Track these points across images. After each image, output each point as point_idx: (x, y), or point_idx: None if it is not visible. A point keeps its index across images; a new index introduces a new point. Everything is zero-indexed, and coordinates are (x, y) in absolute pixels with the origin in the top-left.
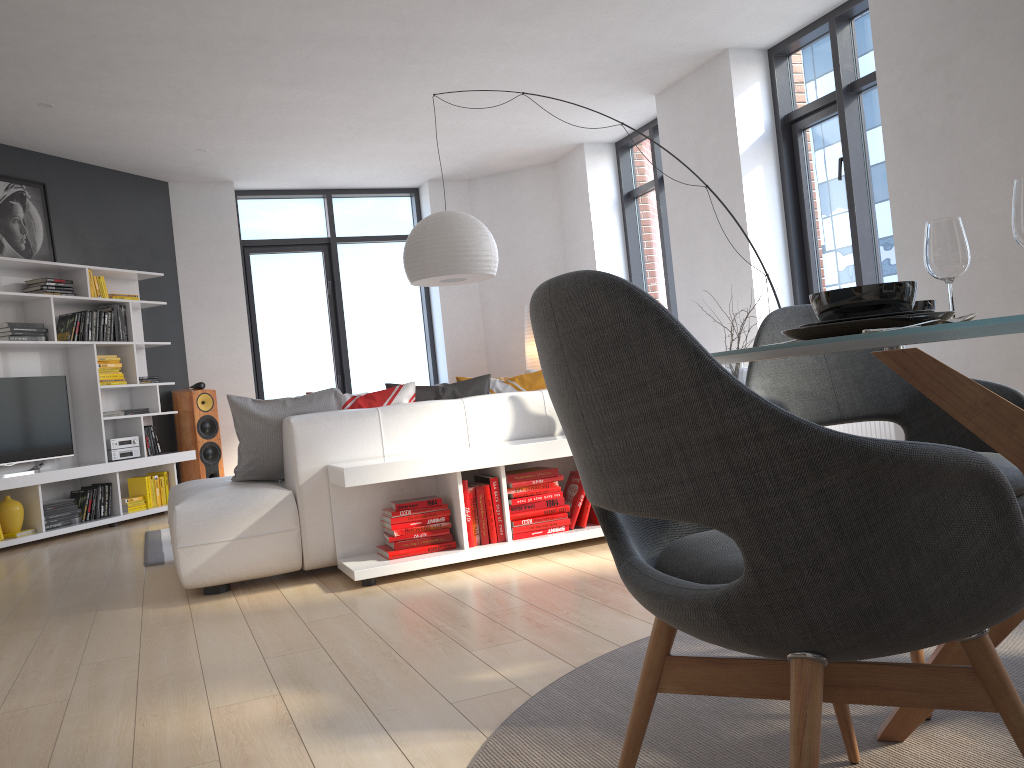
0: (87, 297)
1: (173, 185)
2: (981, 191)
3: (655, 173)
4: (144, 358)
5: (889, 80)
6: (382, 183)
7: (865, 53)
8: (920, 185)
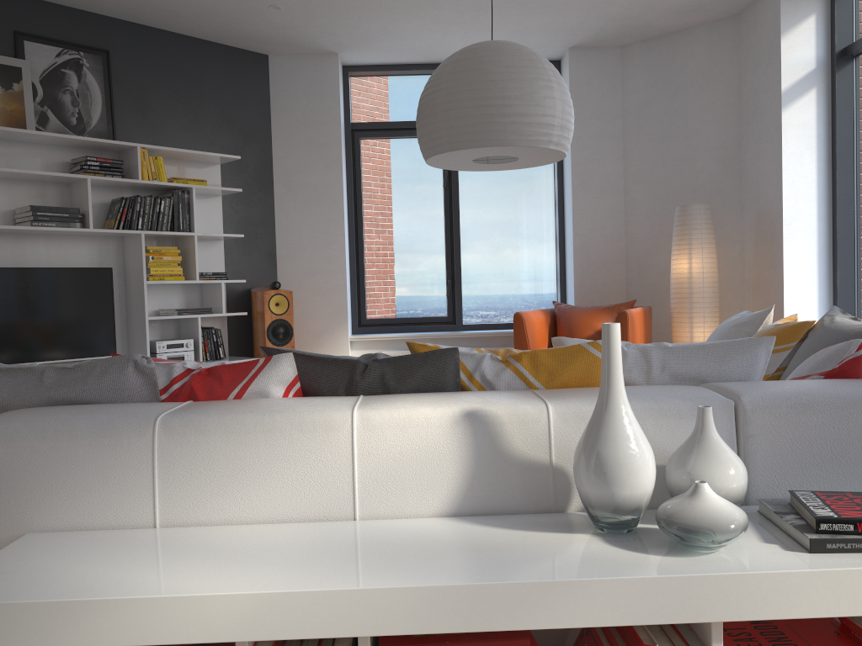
0: (136, 180)
1: (273, 58)
2: None
3: None
4: (222, 251)
5: None
6: None
7: None
8: None
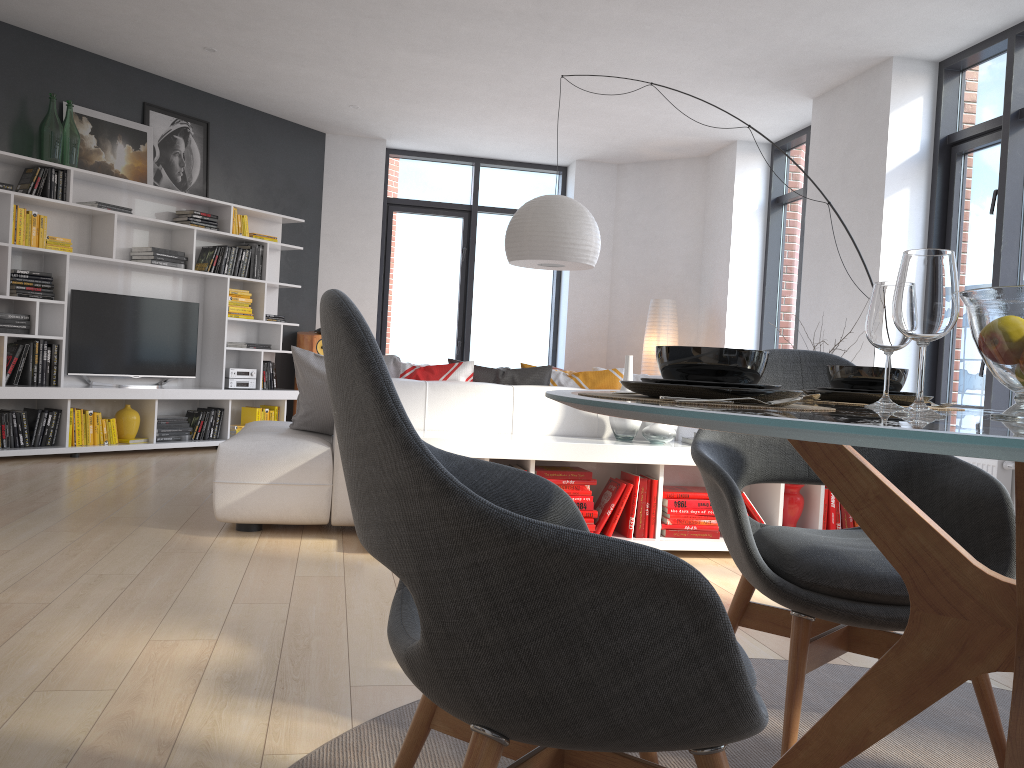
0: (228, 233)
1: (330, 137)
2: None
3: (805, 181)
4: (276, 297)
5: None
6: (530, 158)
7: None
8: None
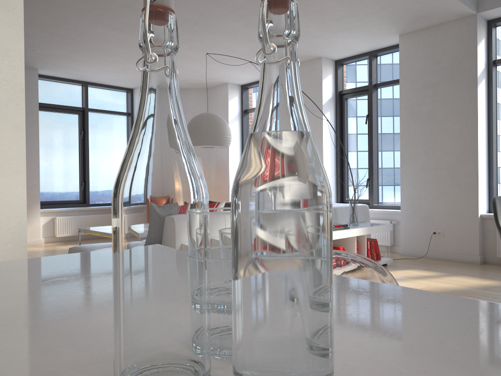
0: None
1: None
2: (444, 141)
3: None
4: None
5: (405, 88)
6: (117, 83)
7: (382, 72)
8: (416, 134)
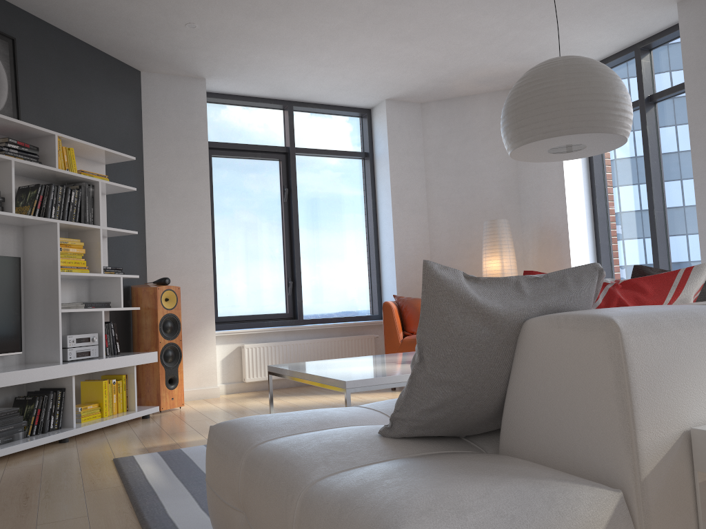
0: (54, 168)
1: (145, 75)
2: None
3: (641, 93)
4: (105, 248)
5: None
6: (342, 99)
7: None
8: None
